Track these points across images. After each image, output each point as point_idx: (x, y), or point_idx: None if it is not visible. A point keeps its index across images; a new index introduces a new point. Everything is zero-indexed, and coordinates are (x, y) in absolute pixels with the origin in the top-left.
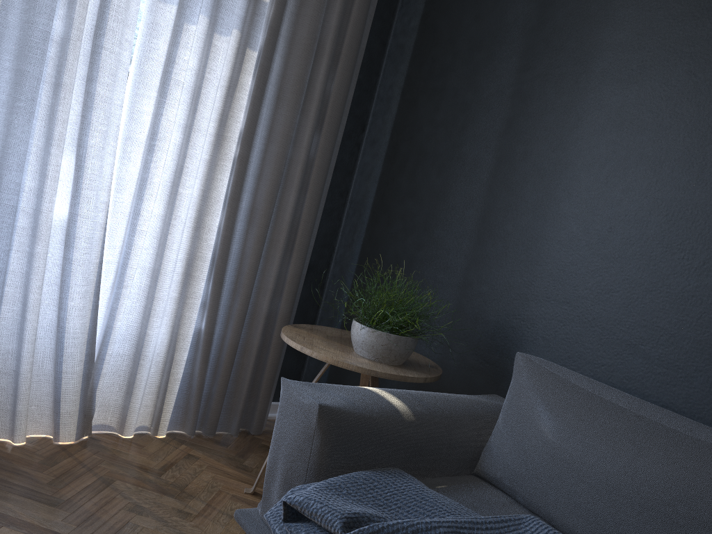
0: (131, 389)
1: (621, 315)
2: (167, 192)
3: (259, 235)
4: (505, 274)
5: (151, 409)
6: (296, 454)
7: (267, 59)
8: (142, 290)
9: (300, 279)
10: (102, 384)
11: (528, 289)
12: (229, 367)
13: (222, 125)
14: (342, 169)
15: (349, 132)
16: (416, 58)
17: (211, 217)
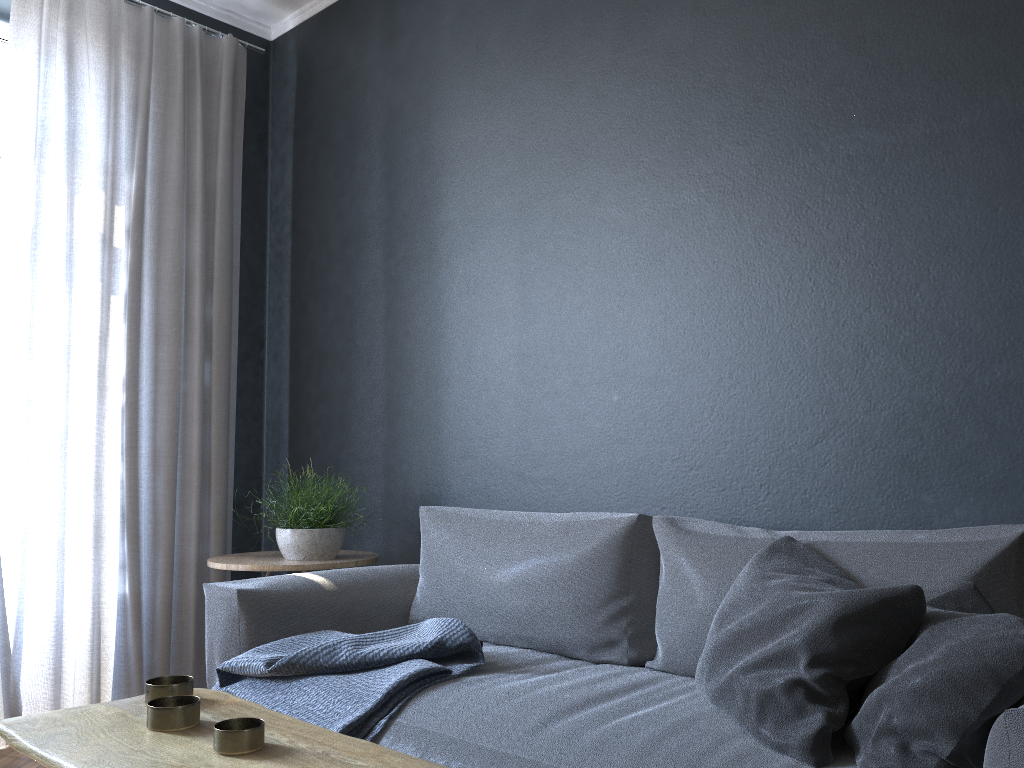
0: (59, 676)
1: (509, 451)
2: (57, 457)
3: (168, 478)
4: (418, 448)
5: (88, 696)
6: (228, 641)
7: (135, 301)
8: (49, 565)
9: (227, 516)
10: (25, 676)
11: (438, 455)
12: (168, 627)
13: (102, 376)
14: (249, 391)
15: (247, 352)
16: (296, 263)
17: (110, 470)
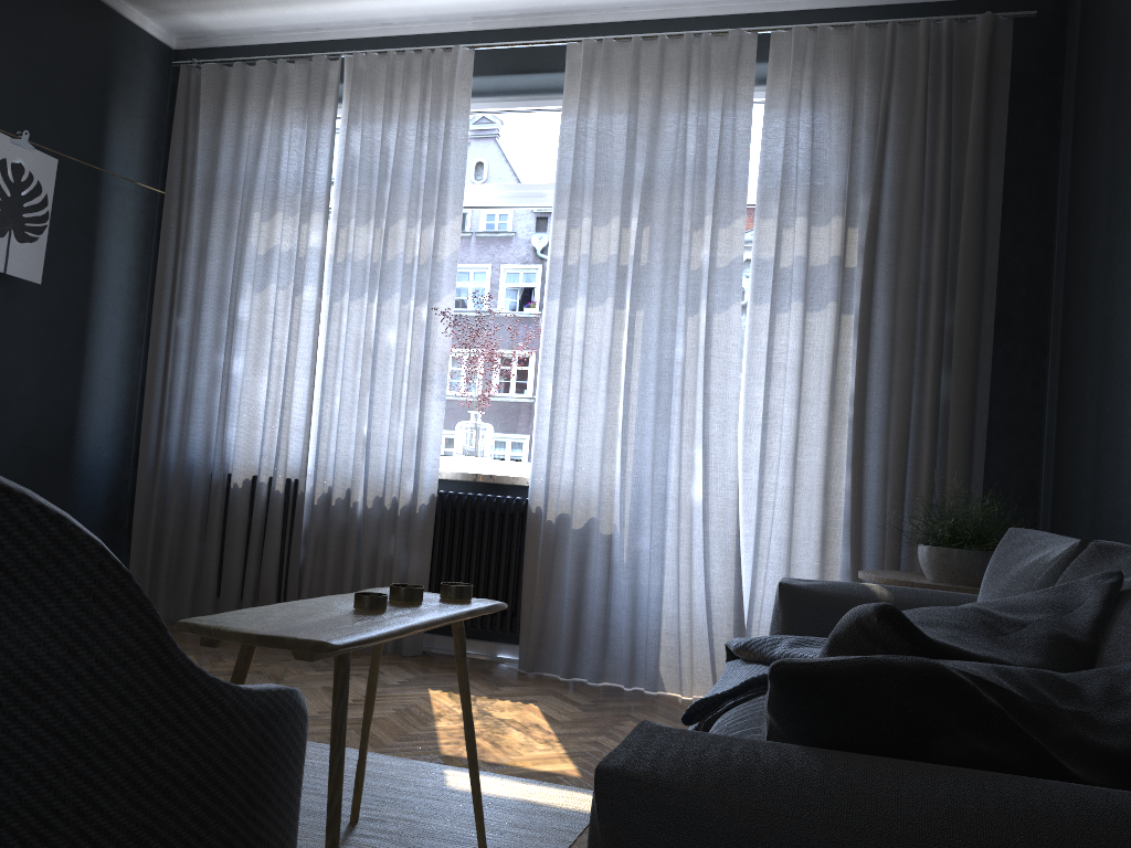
0: None
1: None
2: (791, 464)
3: (894, 491)
4: (1109, 466)
5: None
6: (771, 630)
7: (864, 317)
8: (781, 560)
9: None
10: None
11: (1118, 474)
12: None
13: (832, 390)
14: (1024, 405)
15: (1023, 360)
16: (1067, 250)
17: (834, 480)
